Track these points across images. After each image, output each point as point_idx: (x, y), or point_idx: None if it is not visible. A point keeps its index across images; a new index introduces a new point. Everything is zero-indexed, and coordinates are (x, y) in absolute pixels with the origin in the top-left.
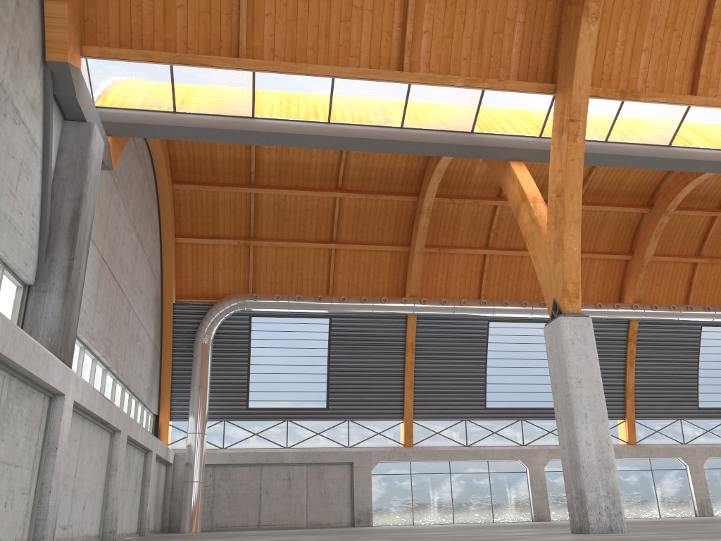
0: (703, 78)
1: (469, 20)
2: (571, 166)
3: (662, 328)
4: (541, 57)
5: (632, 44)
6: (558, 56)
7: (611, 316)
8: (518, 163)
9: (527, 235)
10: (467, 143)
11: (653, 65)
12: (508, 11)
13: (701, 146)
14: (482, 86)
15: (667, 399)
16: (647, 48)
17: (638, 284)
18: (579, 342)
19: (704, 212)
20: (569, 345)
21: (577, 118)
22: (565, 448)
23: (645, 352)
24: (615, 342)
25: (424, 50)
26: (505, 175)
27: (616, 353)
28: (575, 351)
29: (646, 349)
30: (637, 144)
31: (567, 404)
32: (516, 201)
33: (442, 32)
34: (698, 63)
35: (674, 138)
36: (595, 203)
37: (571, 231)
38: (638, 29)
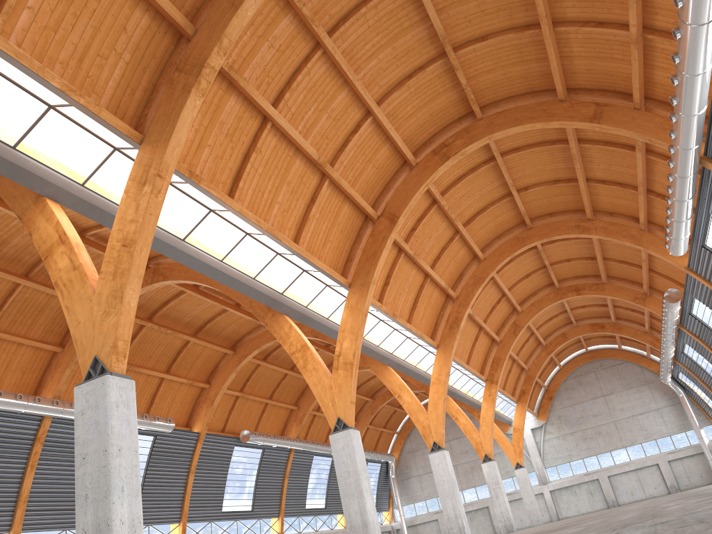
0: (240, 190)
1: (79, 27)
2: (148, 220)
3: (72, 429)
4: (131, 104)
5: (202, 135)
6: (147, 112)
7: (29, 410)
8: (55, 203)
9: (61, 282)
10: (7, 157)
11: (210, 162)
12: (118, 43)
13: (204, 250)
14: (78, 100)
15: (59, 508)
16: (210, 145)
17: (63, 380)
18: (123, 406)
19: (138, 319)
20: (114, 408)
21: (164, 176)
22: (88, 531)
23: (49, 454)
24: (21, 441)
25: (21, 26)
26: (33, 210)
27: (19, 454)
28: (119, 415)
29: (51, 451)
30: (161, 229)
31: (102, 477)
32: (48, 242)
33: (48, 20)
34: (238, 176)
35: (189, 234)
36: (46, 285)
37: (133, 285)
38: (210, 125)
